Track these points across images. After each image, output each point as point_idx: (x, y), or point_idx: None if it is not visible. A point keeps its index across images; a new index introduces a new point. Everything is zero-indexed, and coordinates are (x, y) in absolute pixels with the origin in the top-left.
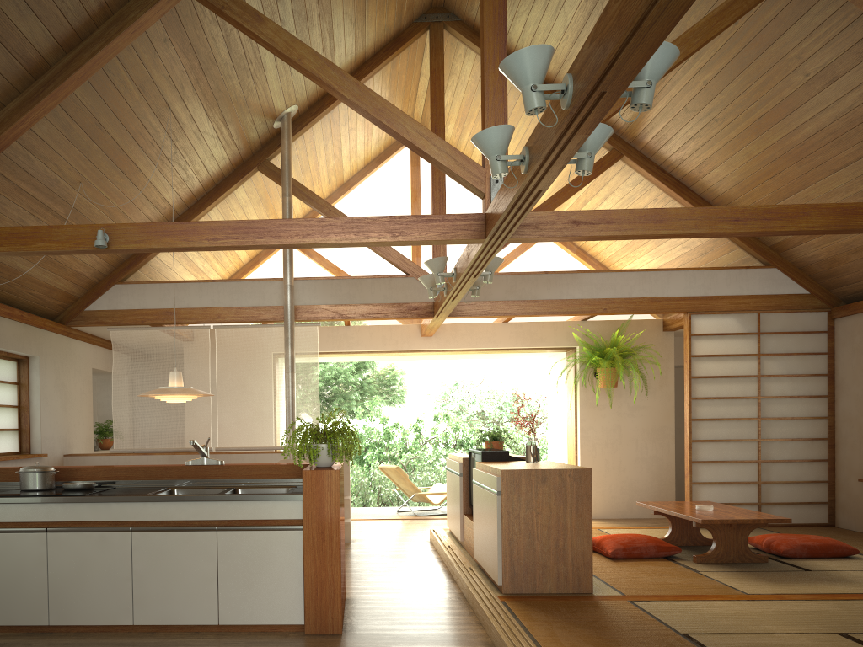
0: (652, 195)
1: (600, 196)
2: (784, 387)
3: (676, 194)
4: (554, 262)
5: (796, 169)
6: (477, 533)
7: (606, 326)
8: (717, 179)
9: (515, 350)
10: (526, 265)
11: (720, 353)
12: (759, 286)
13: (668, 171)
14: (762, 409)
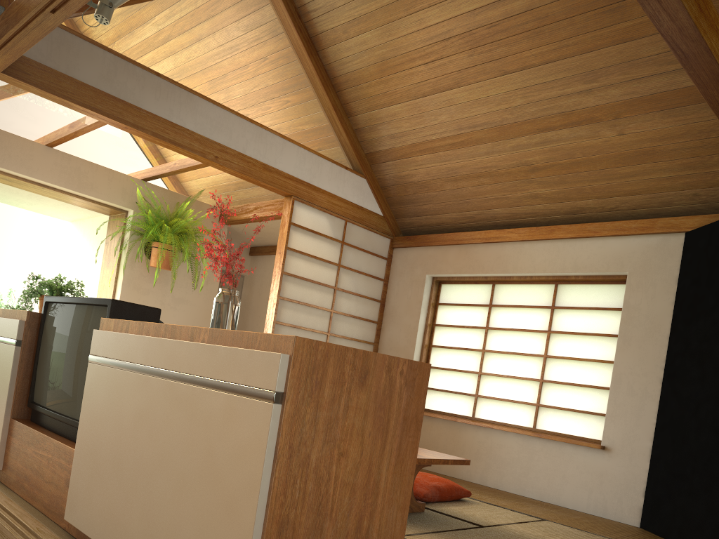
0: (281, 42)
1: (232, 10)
2: (351, 305)
3: (305, 52)
4: (166, 67)
5: (464, 59)
6: (97, 474)
7: (166, 196)
8: (360, 49)
9: (53, 191)
10: (131, 53)
11: (311, 253)
12: (351, 193)
13: (305, 20)
14: (332, 324)
